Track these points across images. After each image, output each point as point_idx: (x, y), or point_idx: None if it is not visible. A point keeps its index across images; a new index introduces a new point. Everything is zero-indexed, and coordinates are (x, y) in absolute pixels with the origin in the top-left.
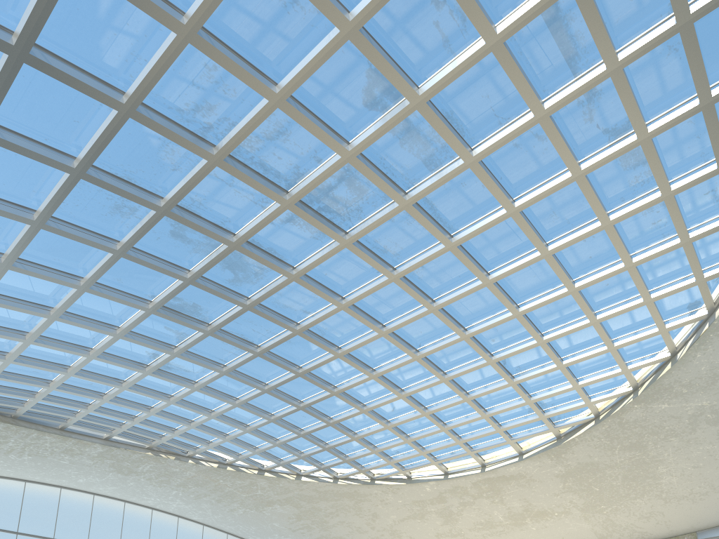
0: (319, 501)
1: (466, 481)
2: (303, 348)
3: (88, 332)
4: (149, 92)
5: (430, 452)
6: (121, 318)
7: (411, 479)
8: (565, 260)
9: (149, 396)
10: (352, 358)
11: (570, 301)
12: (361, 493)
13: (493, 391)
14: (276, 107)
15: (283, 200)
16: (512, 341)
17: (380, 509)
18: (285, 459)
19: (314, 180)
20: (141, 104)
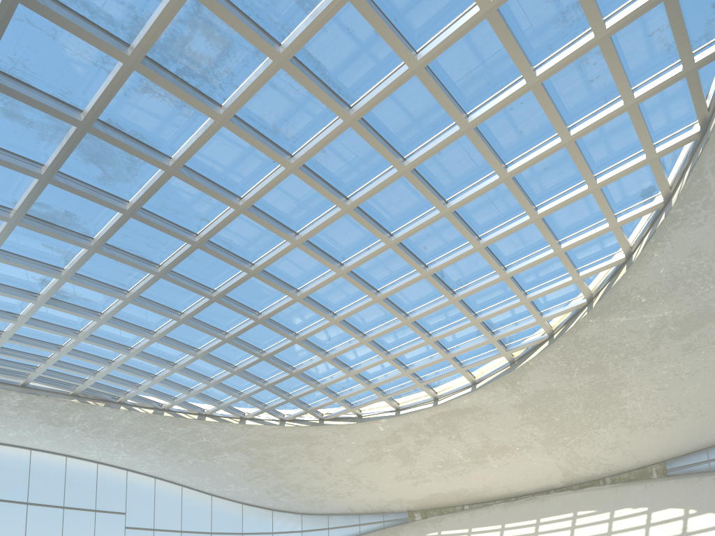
0: (269, 446)
1: (419, 416)
2: (212, 266)
3: None
4: None
5: (377, 386)
6: None
7: (361, 418)
8: (492, 137)
9: (52, 332)
10: (270, 277)
11: (505, 193)
12: (312, 435)
13: (433, 311)
14: None
15: (124, 56)
16: (446, 248)
17: (334, 452)
18: (225, 401)
19: (155, 25)
20: None
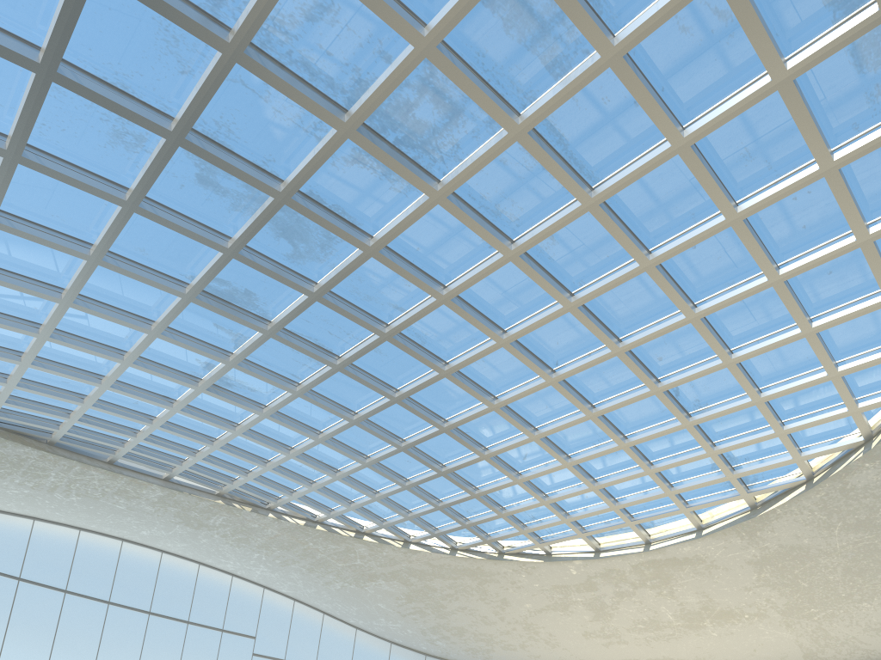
0: (434, 578)
1: (624, 562)
2: (399, 362)
3: (118, 328)
4: None
5: (576, 519)
6: (155, 308)
7: (550, 556)
8: (765, 231)
9: (208, 422)
10: (465, 380)
11: (773, 299)
12: (486, 570)
13: (660, 436)
14: None
15: (339, 123)
16: (687, 361)
17: (510, 594)
18: (389, 519)
19: (379, 89)
20: None
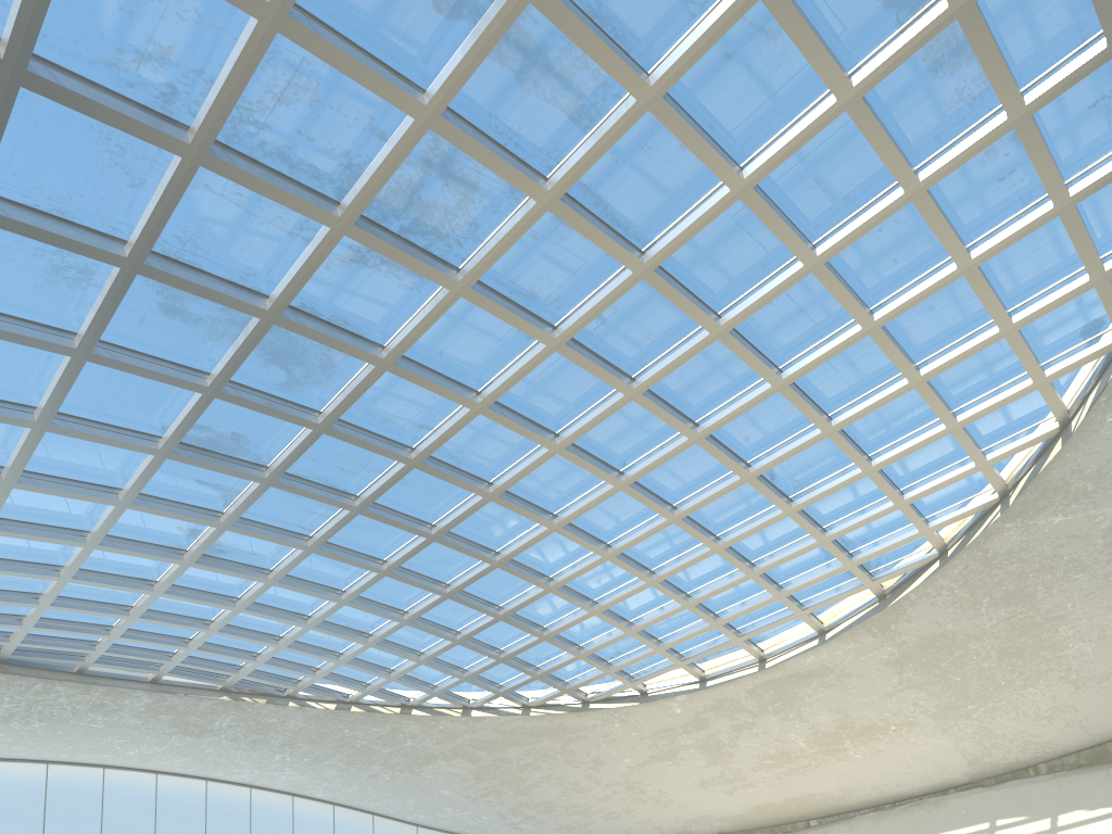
0: (506, 747)
1: (737, 688)
2: (431, 491)
3: (75, 504)
4: (40, 31)
5: (671, 646)
6: (121, 473)
7: (646, 696)
8: (851, 272)
9: (200, 602)
10: (515, 500)
11: (870, 349)
12: (570, 726)
13: (759, 530)
14: (274, 32)
15: (332, 219)
16: (779, 436)
17: (604, 750)
18: (441, 684)
19: (377, 173)
20: (39, 60)
